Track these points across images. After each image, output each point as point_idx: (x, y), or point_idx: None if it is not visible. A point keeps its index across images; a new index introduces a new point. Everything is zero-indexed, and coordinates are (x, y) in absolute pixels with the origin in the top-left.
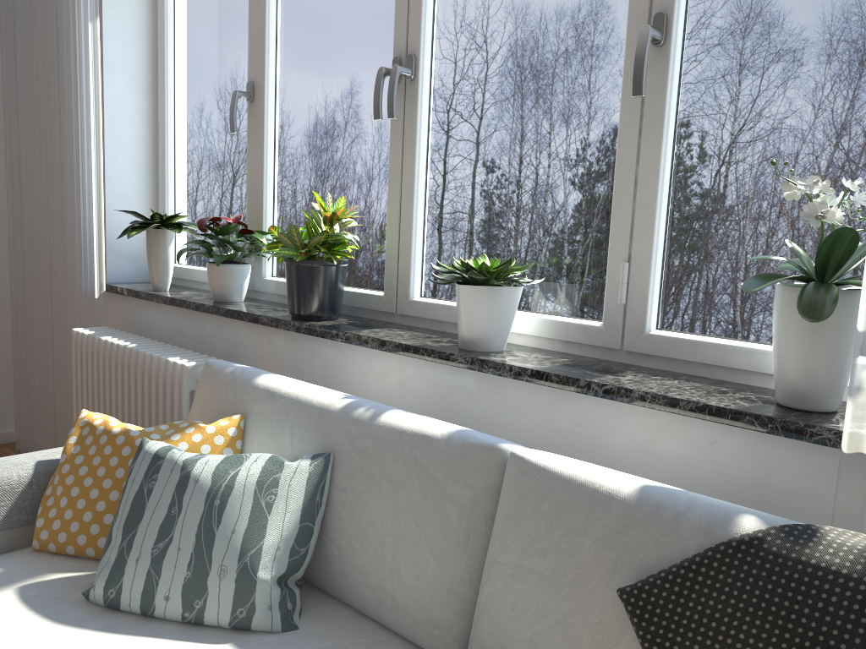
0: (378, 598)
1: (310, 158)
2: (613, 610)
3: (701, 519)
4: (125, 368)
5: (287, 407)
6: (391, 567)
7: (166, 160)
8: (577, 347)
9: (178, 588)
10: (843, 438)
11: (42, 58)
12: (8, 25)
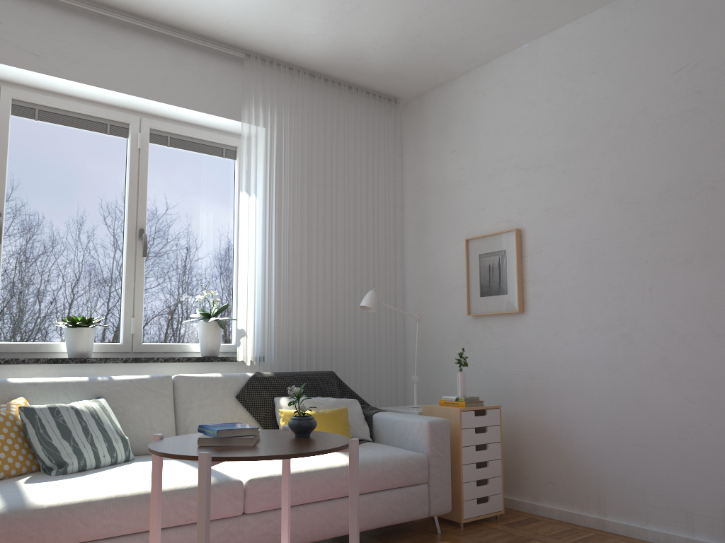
0: (144, 442)
1: None
2: (233, 403)
3: (241, 375)
4: None
5: (54, 386)
6: (150, 427)
7: None
8: (109, 354)
9: (106, 451)
10: (238, 357)
11: None
12: None
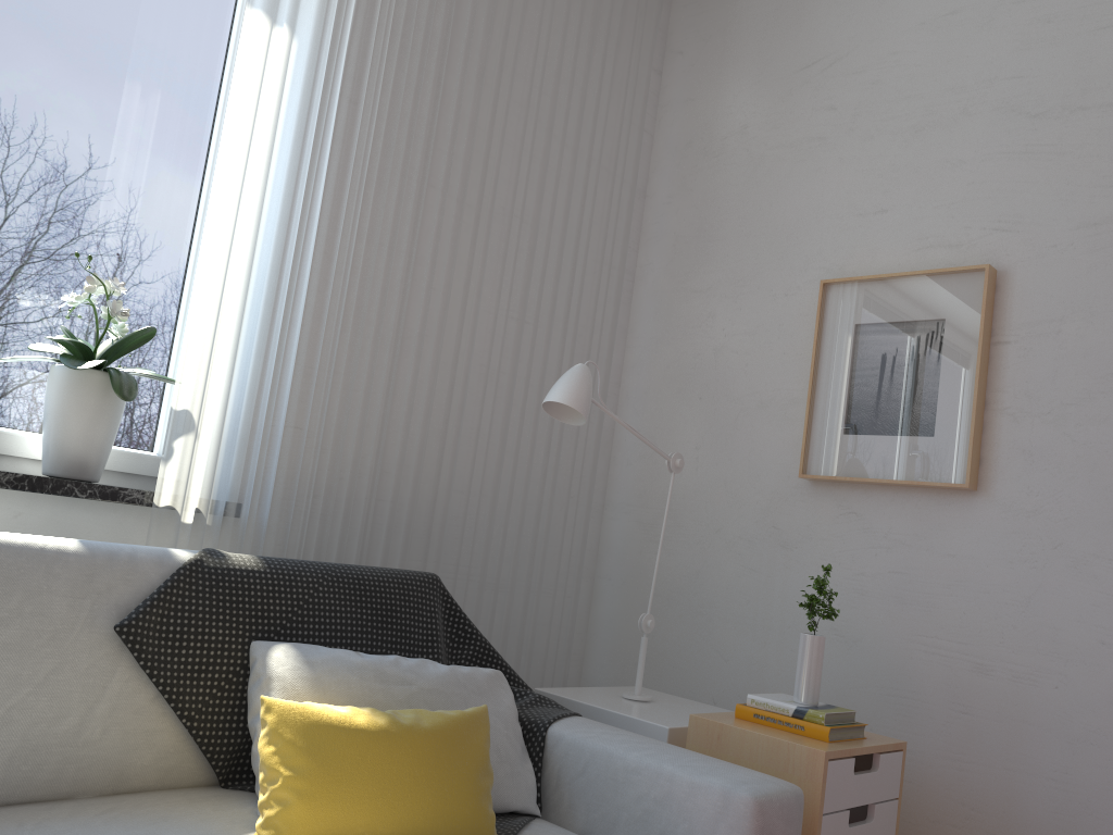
0: None
1: None
2: (102, 650)
3: (150, 555)
4: None
5: None
6: None
7: None
8: None
9: None
10: (157, 495)
11: None
12: None
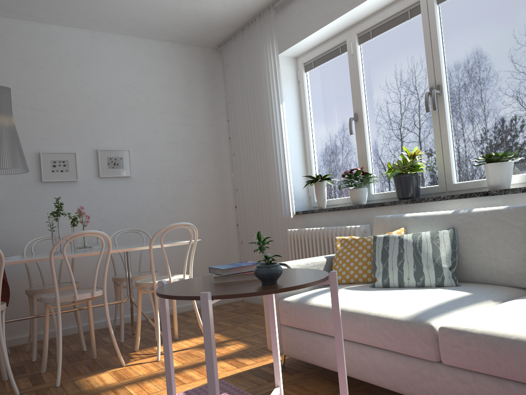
0: (490, 272)
1: (389, 138)
2: None
3: None
4: (321, 237)
5: (425, 219)
6: (494, 258)
7: (311, 156)
8: None
9: (411, 275)
10: None
11: (254, 124)
12: (233, 115)
